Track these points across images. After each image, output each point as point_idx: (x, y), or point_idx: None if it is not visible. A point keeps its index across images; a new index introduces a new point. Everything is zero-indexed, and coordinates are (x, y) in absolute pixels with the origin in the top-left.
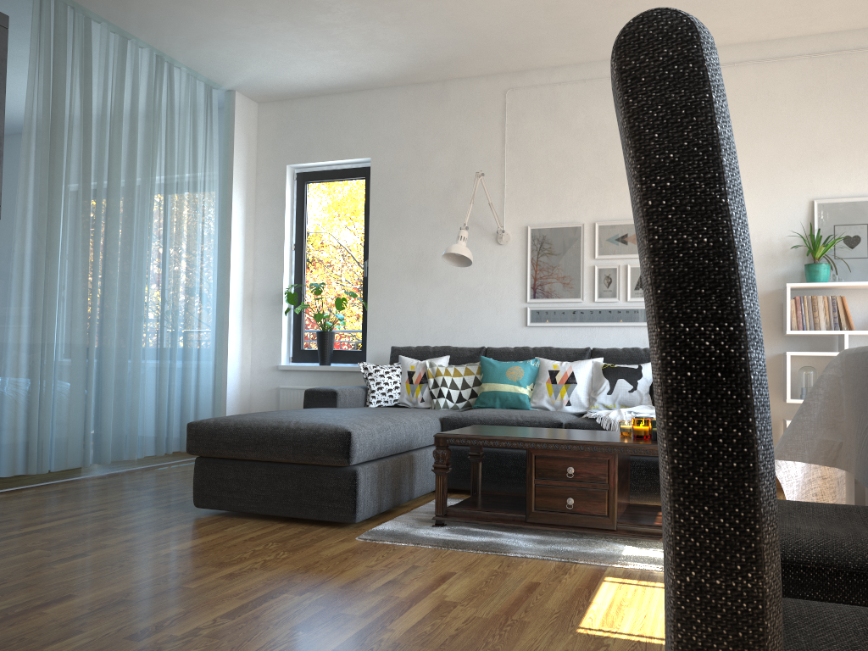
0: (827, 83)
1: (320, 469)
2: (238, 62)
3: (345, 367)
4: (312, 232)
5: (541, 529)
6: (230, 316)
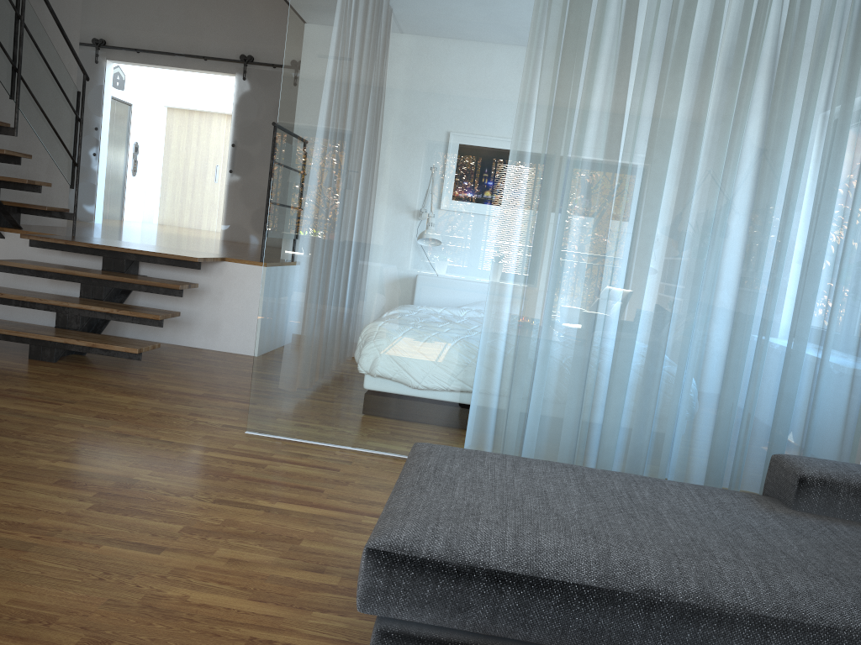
0: None
1: None
2: None
3: None
4: None
5: None
6: None
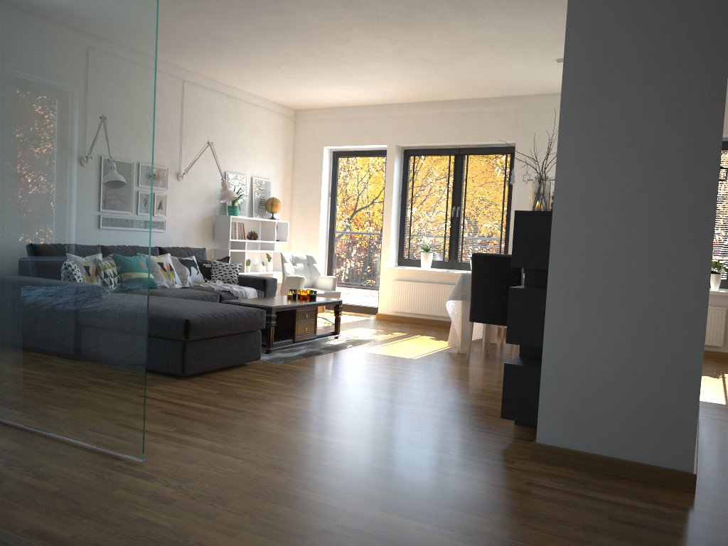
0: (232, 113)
1: (248, 334)
2: None
3: None
4: None
5: (302, 343)
6: None
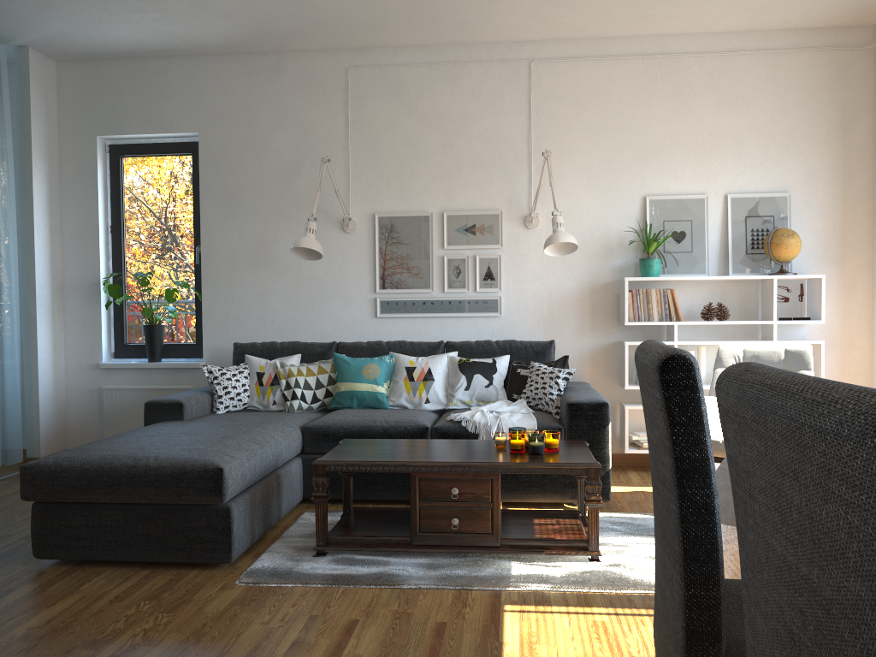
0: (658, 84)
1: (188, 508)
2: (35, 17)
3: (179, 364)
4: (131, 213)
5: (427, 551)
6: (37, 311)
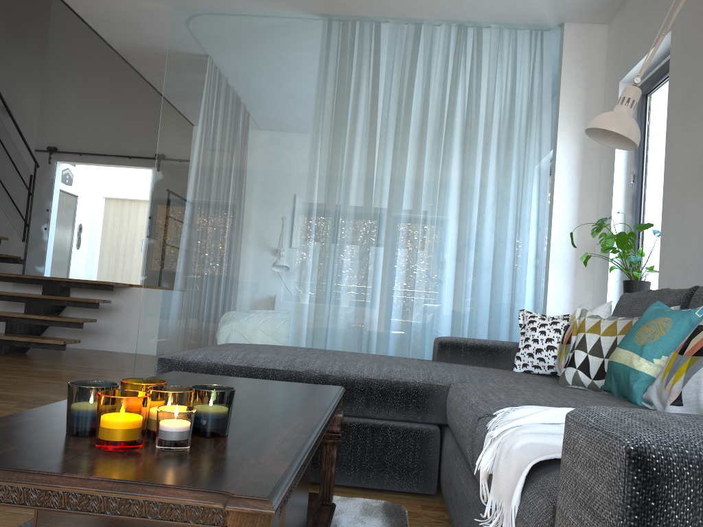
0: None
1: None
2: None
3: None
4: (647, 155)
5: None
6: (550, 268)
